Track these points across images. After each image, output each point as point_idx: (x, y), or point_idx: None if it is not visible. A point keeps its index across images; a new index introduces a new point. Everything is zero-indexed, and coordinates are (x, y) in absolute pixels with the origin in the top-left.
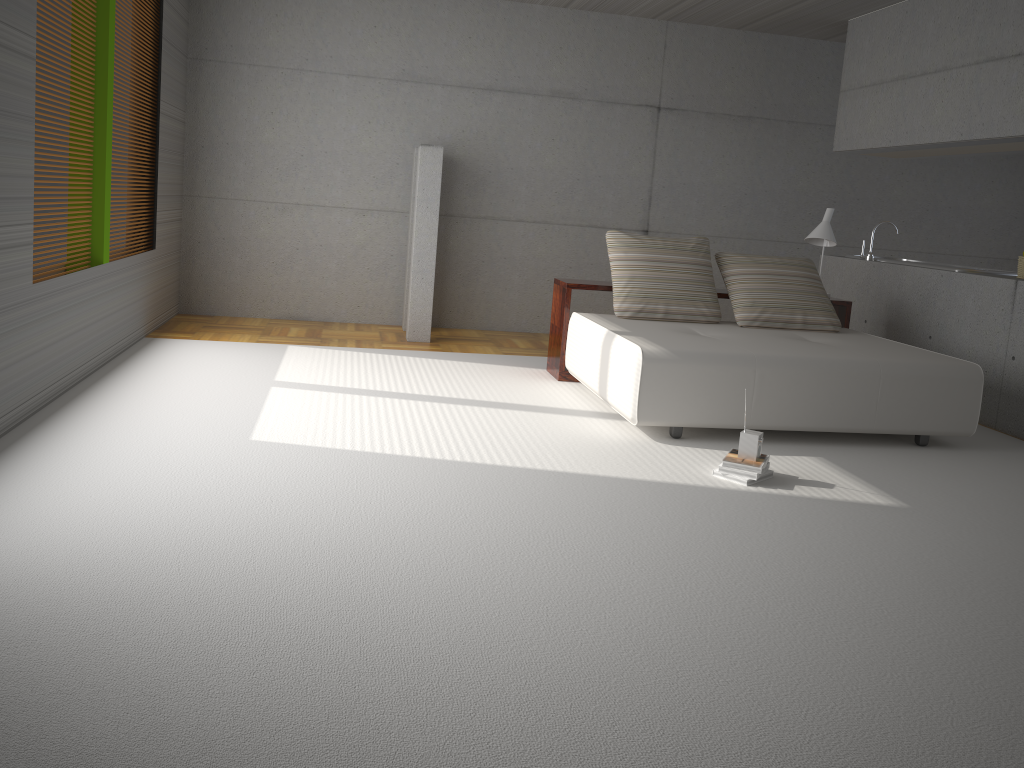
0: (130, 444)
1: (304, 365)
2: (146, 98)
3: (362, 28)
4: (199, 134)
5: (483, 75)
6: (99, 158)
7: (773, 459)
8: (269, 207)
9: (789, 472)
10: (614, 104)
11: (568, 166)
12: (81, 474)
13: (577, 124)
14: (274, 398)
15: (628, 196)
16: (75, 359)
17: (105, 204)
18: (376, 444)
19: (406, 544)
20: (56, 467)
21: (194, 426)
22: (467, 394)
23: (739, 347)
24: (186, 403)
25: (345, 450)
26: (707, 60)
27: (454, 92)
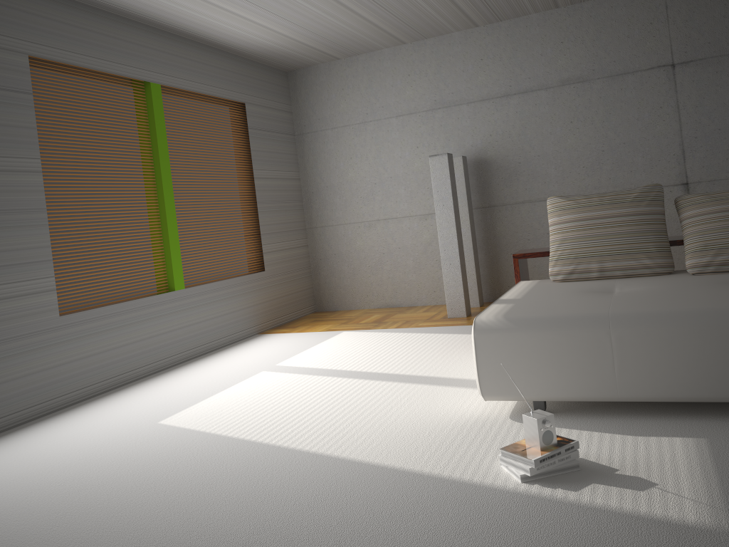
0: (78, 428)
1: (322, 349)
2: (240, 170)
3: (400, 79)
4: (309, 184)
5: (498, 85)
6: (163, 220)
7: (624, 442)
8: (360, 226)
9: (616, 462)
10: (624, 75)
11: (590, 141)
12: (4, 455)
13: (591, 102)
14: (244, 382)
15: (658, 154)
16: (139, 360)
17: (171, 250)
18: (236, 426)
19: (60, 540)
20: (3, 449)
21: (145, 411)
22: (406, 369)
23: (609, 305)
24: (178, 390)
25: (202, 432)
26: (717, 4)
27: (477, 106)
